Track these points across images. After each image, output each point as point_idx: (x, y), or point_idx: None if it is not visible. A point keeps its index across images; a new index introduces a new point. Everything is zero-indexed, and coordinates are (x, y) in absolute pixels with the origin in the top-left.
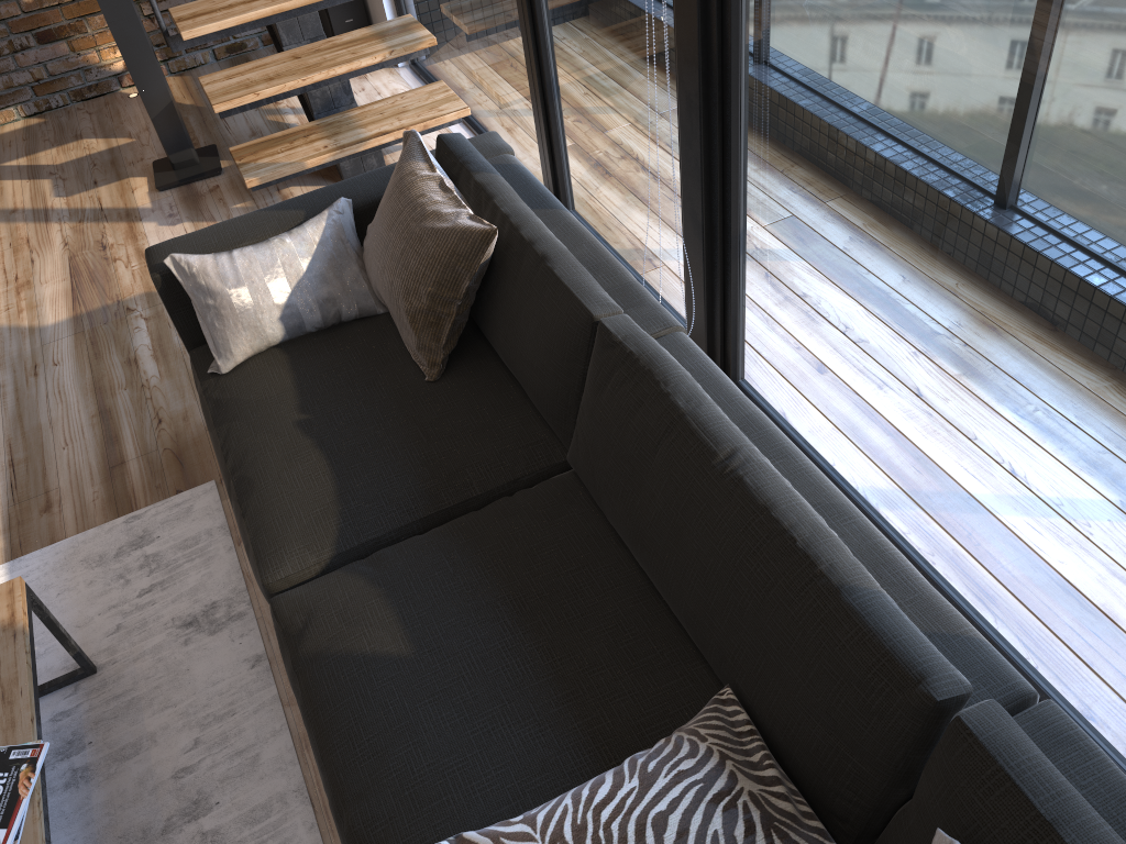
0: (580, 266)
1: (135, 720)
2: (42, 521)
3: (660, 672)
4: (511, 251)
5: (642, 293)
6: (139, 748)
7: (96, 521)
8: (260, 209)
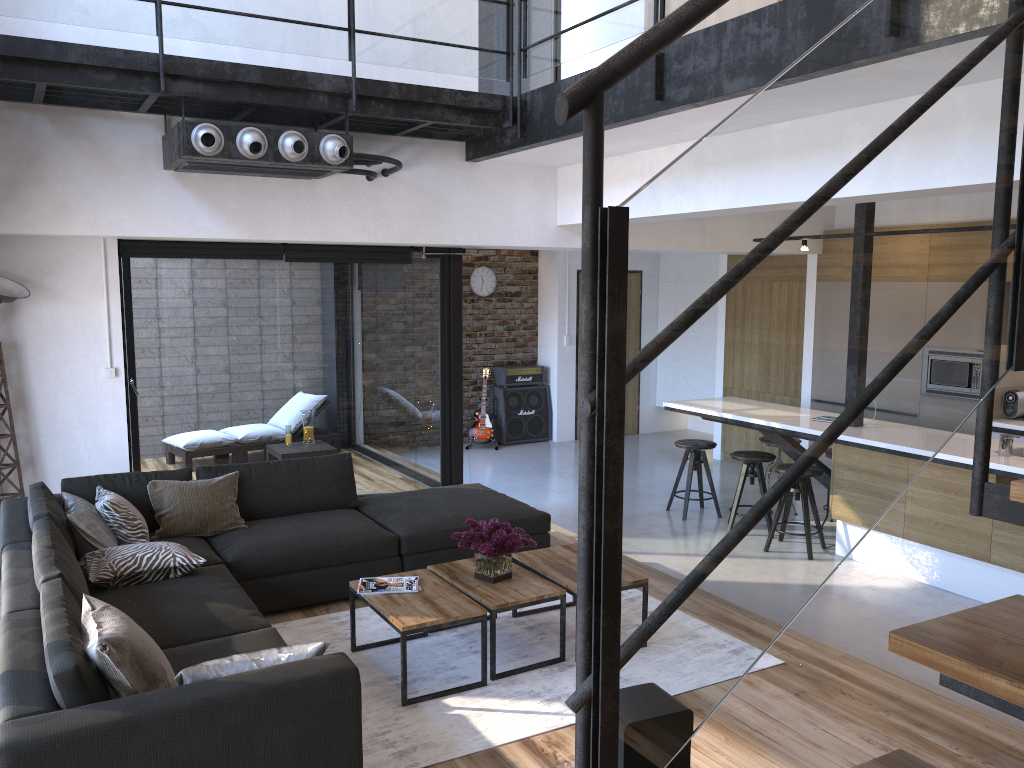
0: (45, 598)
1: (371, 691)
2: (486, 767)
3: (108, 601)
4: (75, 619)
5: (9, 624)
6: (366, 684)
7: (443, 766)
8: (259, 685)
